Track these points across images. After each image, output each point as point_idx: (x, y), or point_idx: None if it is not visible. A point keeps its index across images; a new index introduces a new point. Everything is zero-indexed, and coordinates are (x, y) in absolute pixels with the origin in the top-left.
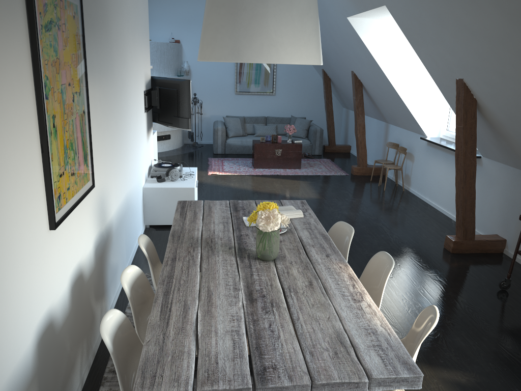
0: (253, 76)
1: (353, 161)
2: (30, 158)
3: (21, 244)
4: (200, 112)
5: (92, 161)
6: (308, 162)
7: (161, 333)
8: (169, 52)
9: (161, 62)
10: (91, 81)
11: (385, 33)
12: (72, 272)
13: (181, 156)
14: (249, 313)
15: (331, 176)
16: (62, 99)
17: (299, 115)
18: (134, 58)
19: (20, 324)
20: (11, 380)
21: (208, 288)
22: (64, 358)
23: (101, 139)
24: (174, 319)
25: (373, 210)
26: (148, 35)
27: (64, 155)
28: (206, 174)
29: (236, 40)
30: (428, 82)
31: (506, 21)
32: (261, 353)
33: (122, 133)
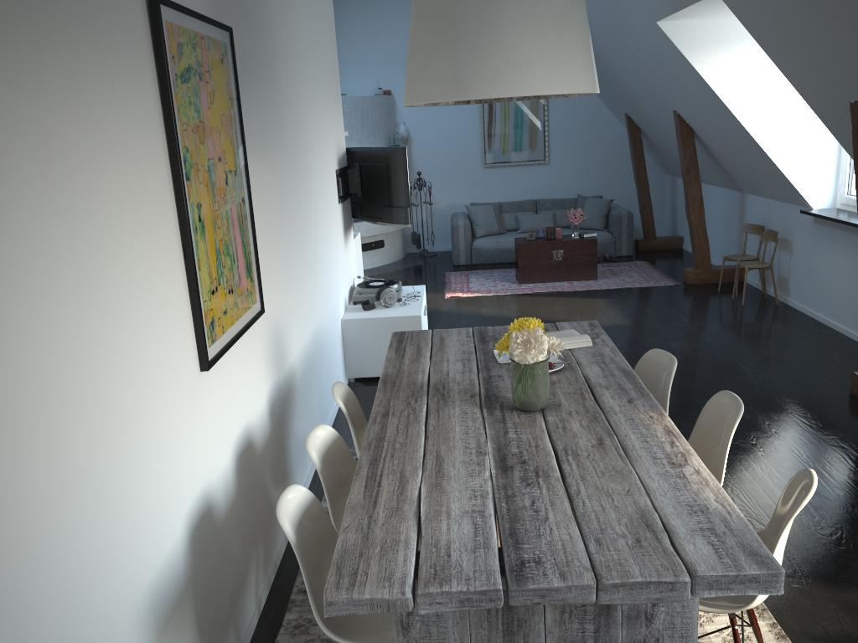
0: (511, 135)
1: (688, 261)
2: (168, 265)
3: (161, 388)
4: (429, 202)
5: (259, 273)
6: (610, 269)
7: (365, 516)
8: (374, 111)
9: (363, 128)
10: (252, 155)
11: (724, 40)
12: (237, 438)
13: (403, 272)
14: (500, 487)
15: (649, 289)
16: (210, 180)
17: (591, 194)
18: (317, 120)
19: (164, 504)
20: (155, 582)
21: (438, 454)
22: (231, 564)
23: (271, 242)
24: (385, 497)
25: (723, 338)
26: (339, 84)
27: (216, 262)
28: (442, 297)
29: (458, 67)
30: (808, 115)
31: None
32: (517, 542)
33: (304, 234)
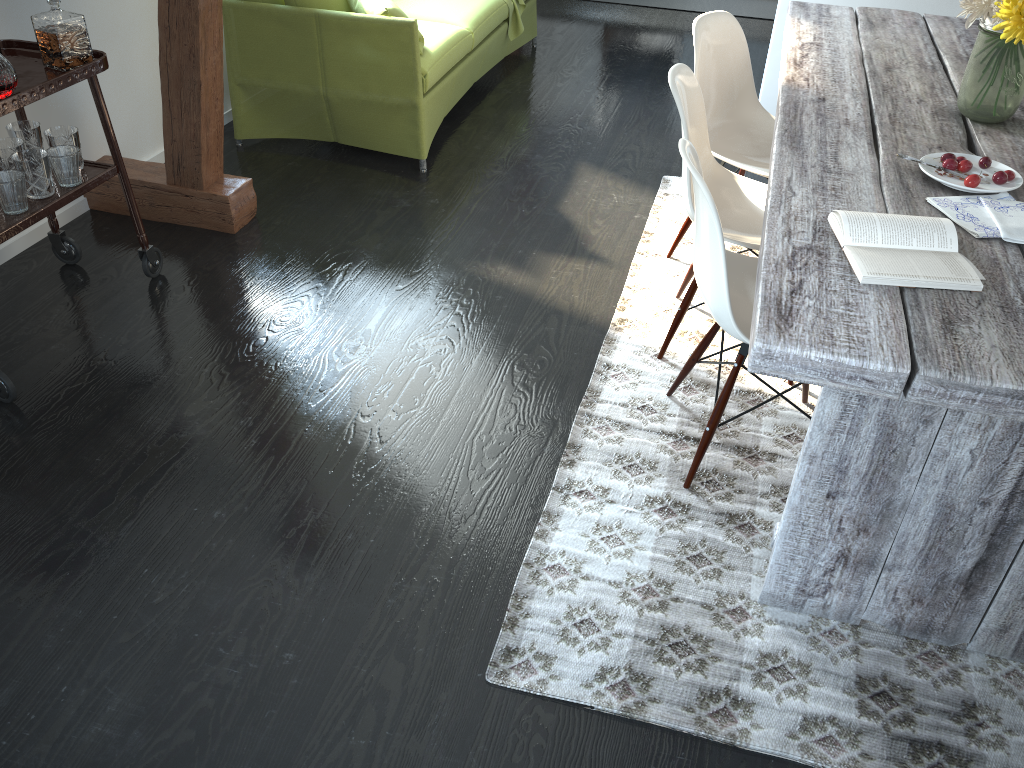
0: None
1: None
2: None
3: None
4: None
5: None
6: None
7: None
8: None
9: None
10: None
11: None
12: None
13: None
14: None
15: None
16: None
17: None
18: None
19: None
20: None
21: None
22: None
23: None
24: None
25: None
26: None
27: None
28: None
29: None
30: None
31: None
32: None
33: None
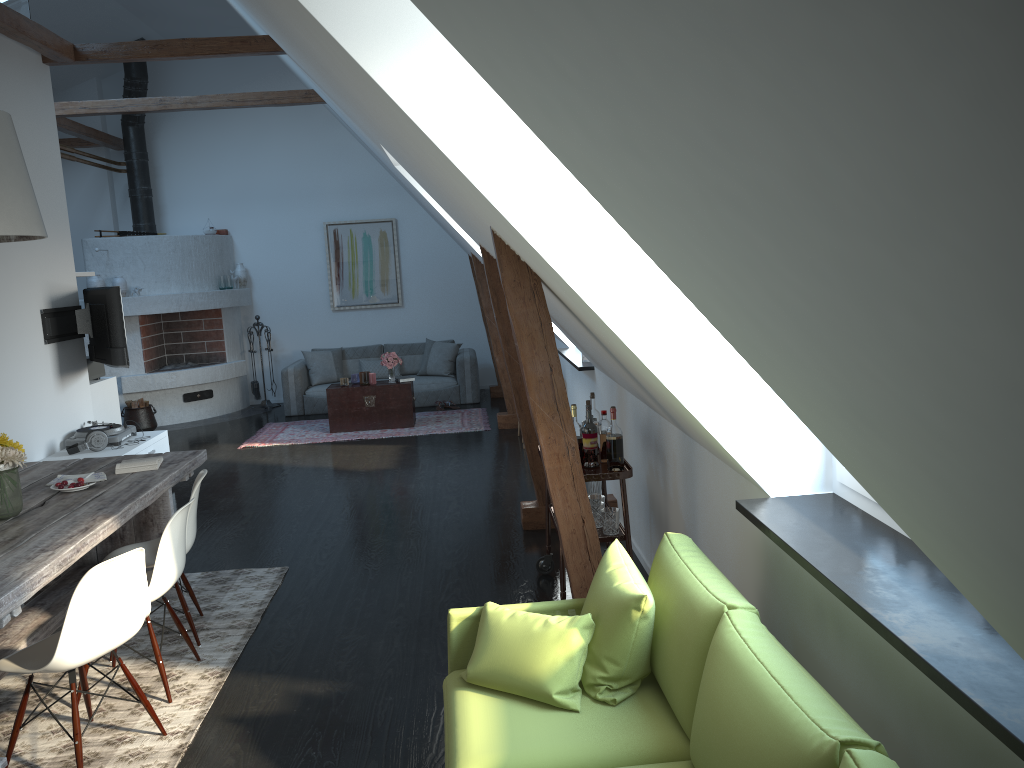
0: (361, 277)
1: None
2: None
3: None
4: (274, 348)
5: None
6: (440, 416)
7: None
8: (200, 251)
9: (184, 269)
10: None
11: None
12: None
13: (224, 423)
14: None
15: (455, 434)
16: None
17: (451, 338)
18: None
19: None
20: None
21: None
22: None
23: None
24: None
25: (467, 479)
26: (67, 224)
27: None
28: (236, 447)
29: None
30: None
31: (403, 151)
32: None
33: None
